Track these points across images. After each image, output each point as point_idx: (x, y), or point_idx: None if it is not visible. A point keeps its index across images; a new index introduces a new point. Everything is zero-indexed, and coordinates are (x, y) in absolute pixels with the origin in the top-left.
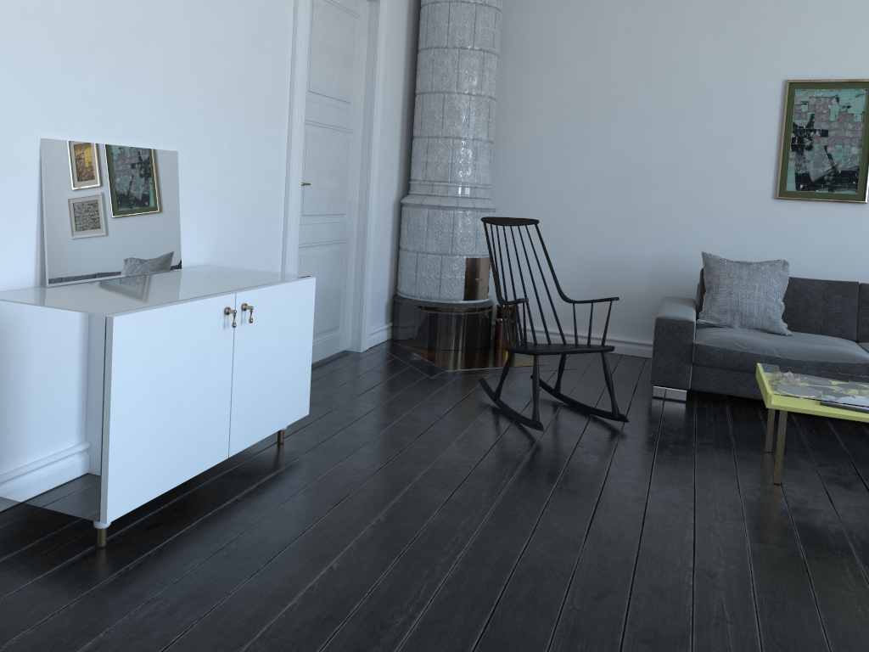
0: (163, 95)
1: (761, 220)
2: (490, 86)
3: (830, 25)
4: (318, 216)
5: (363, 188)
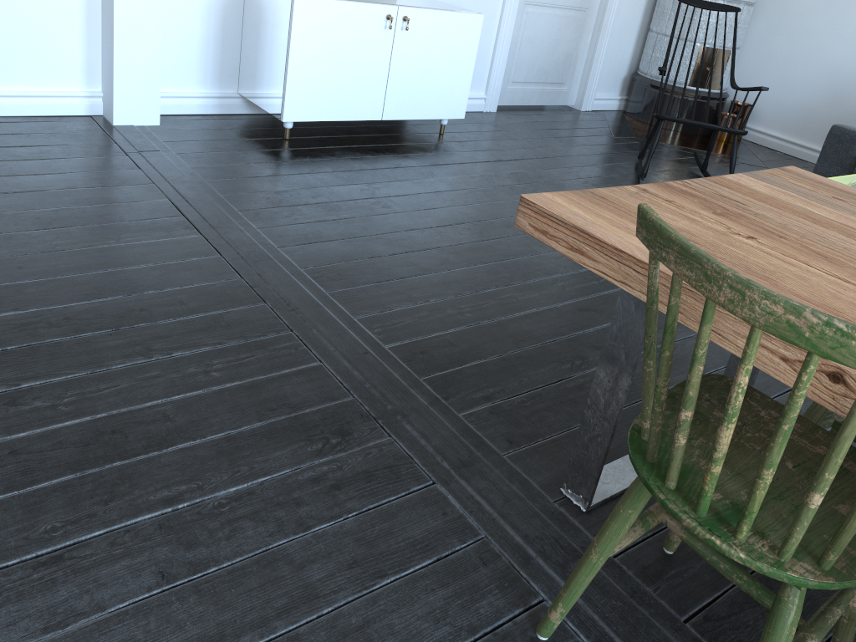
0: None
1: None
2: None
3: None
4: None
5: None
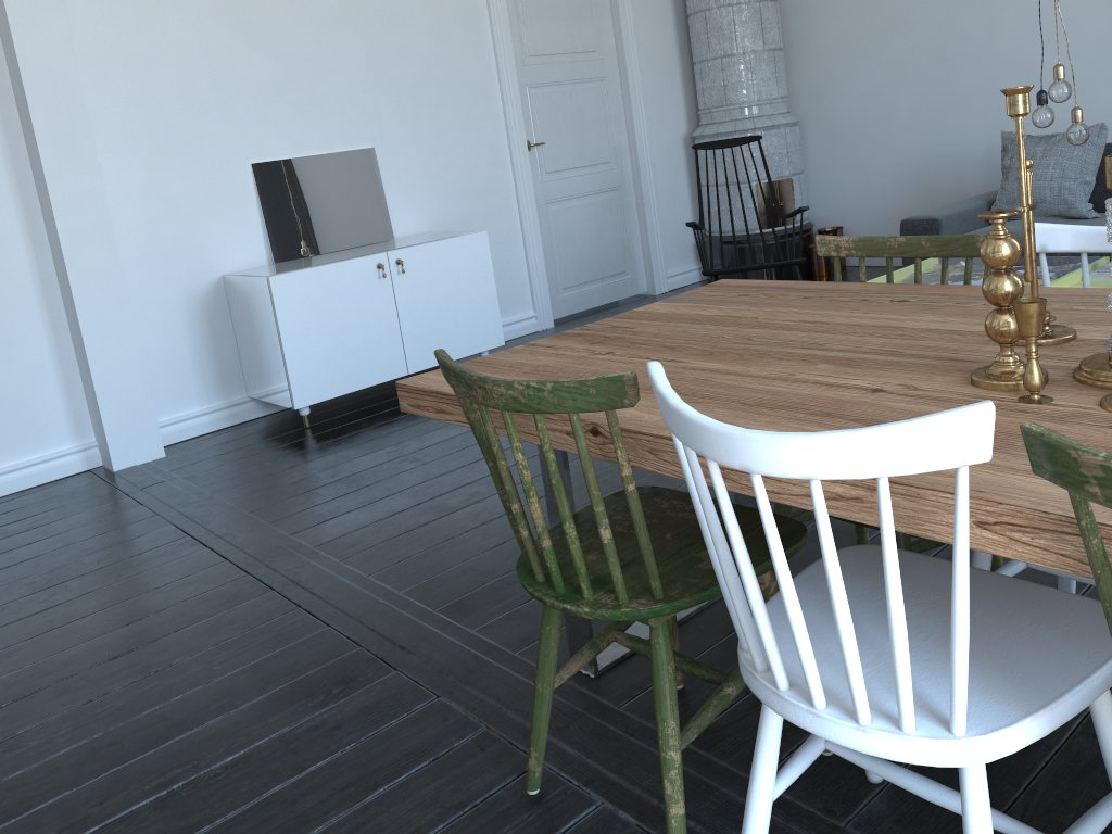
0: (350, 107)
1: (1108, 72)
2: None
3: None
4: (569, 170)
5: (630, 132)
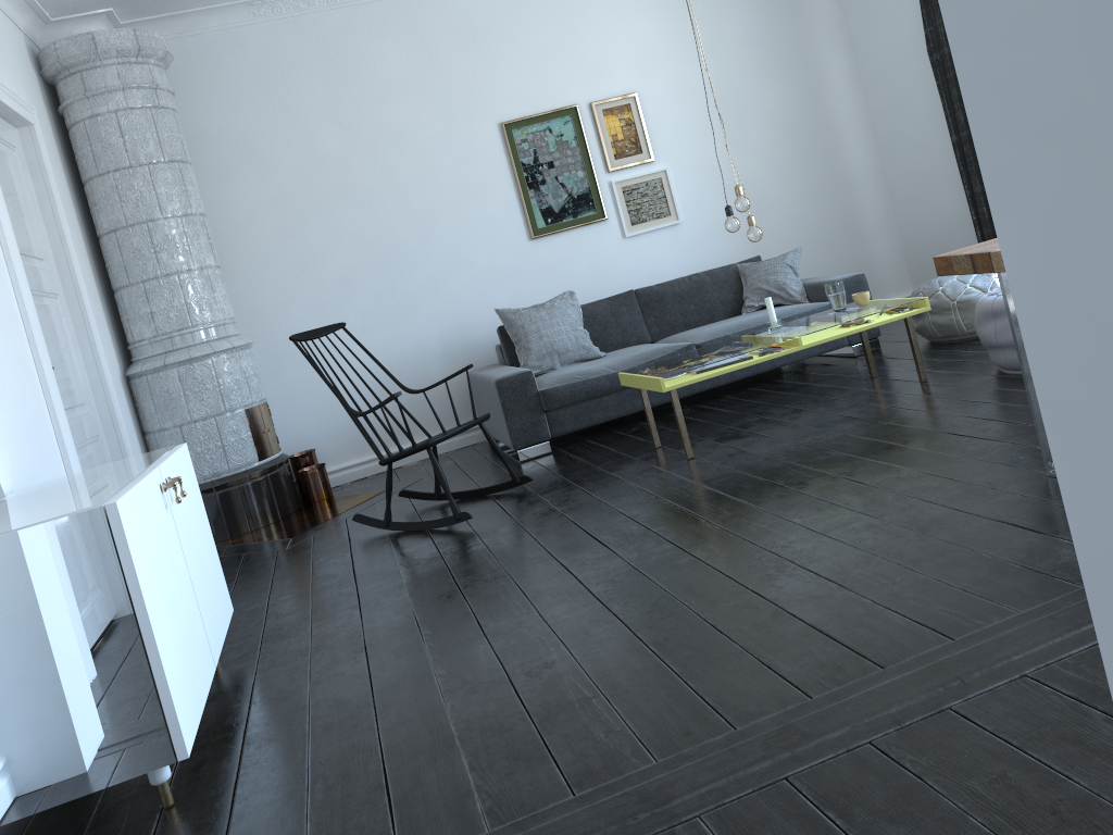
0: None
1: (527, 264)
2: (198, 201)
3: (519, 62)
4: (66, 410)
5: (92, 365)
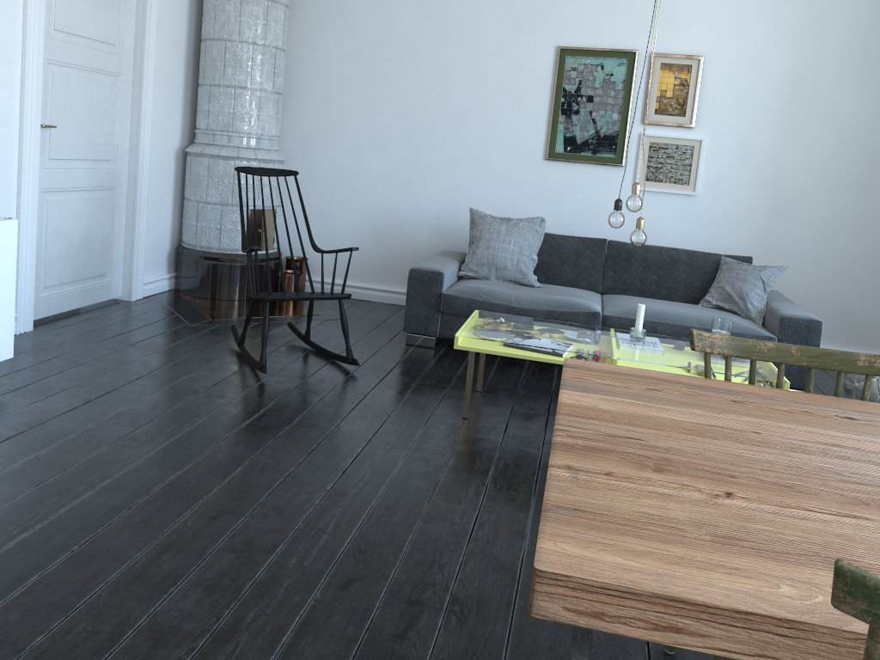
0: None
1: (533, 179)
2: (275, 36)
3: None
4: (72, 160)
5: (134, 135)
